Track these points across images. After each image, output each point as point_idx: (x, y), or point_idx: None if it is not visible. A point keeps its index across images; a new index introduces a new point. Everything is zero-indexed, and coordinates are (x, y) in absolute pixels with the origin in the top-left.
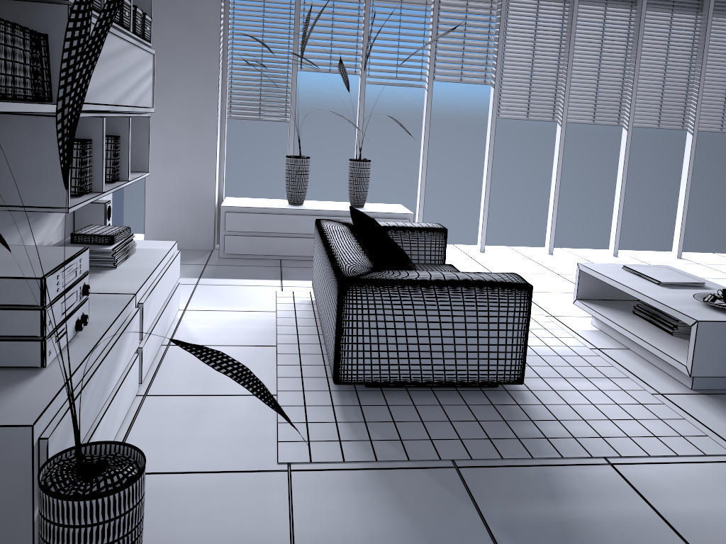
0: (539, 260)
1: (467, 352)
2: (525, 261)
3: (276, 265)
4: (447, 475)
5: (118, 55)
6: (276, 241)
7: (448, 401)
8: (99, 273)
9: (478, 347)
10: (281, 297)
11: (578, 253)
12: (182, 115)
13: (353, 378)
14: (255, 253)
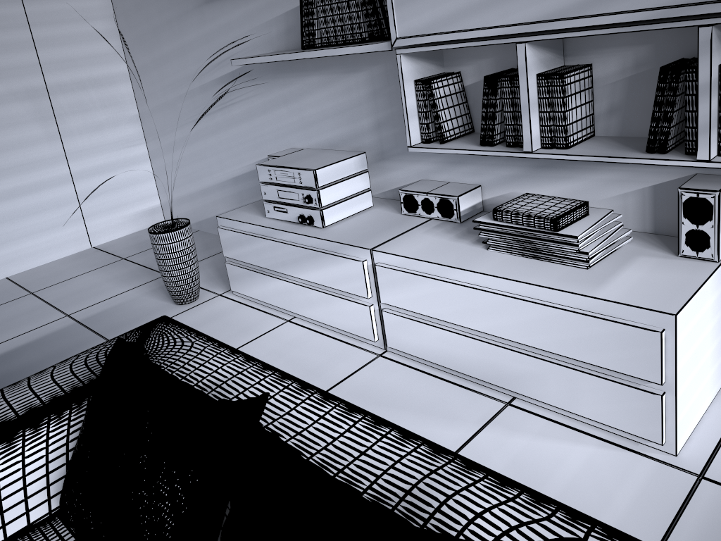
0: None
1: None
2: None
3: None
4: None
5: None
6: None
7: None
8: (475, 241)
9: None
10: None
11: None
12: None
13: None
14: None
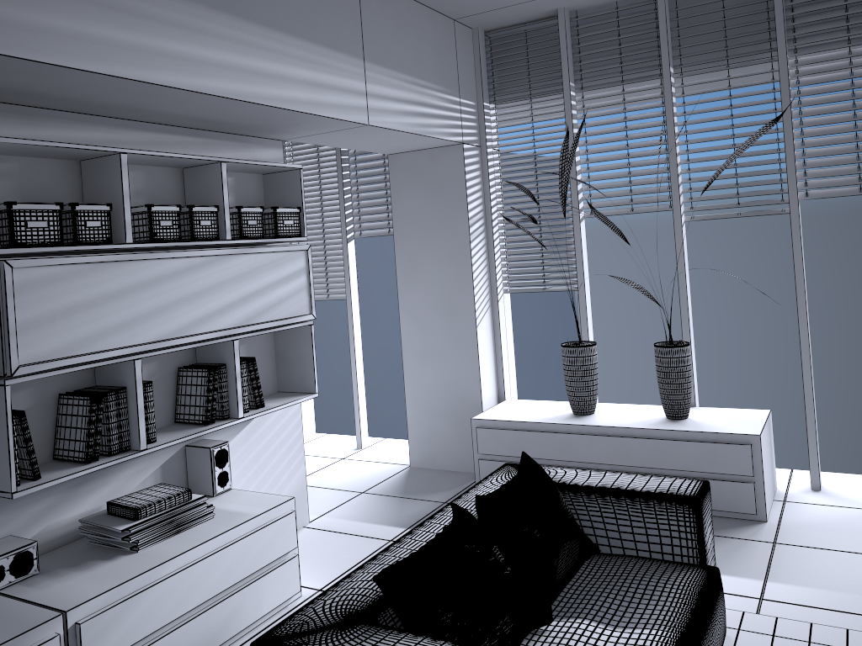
0: None
1: None
2: None
3: None
4: None
5: (168, 279)
6: None
7: None
8: (108, 559)
9: None
10: None
11: None
12: (435, 299)
13: None
14: None
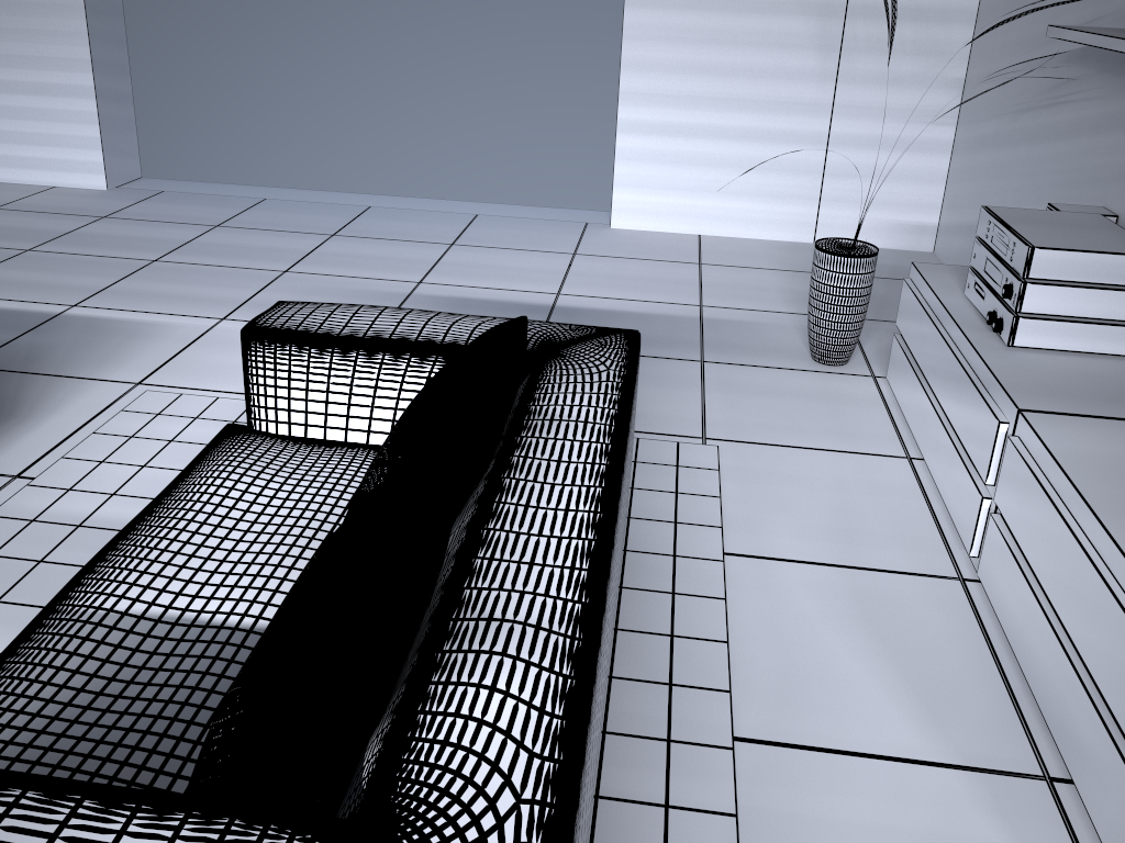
0: None
1: None
2: None
3: None
4: None
5: None
6: None
7: None
8: None
9: None
10: None
11: None
12: None
13: None
14: None
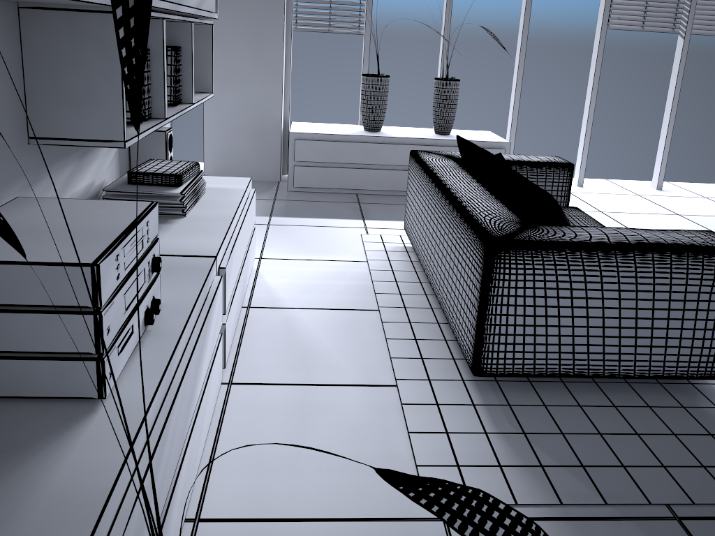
0: (649, 196)
1: (652, 338)
2: (633, 198)
3: (353, 200)
4: (671, 534)
5: None
6: (352, 173)
7: (622, 401)
8: (165, 223)
9: (667, 332)
10: (368, 243)
11: (689, 188)
12: (243, 27)
13: (499, 369)
14: (328, 187)
